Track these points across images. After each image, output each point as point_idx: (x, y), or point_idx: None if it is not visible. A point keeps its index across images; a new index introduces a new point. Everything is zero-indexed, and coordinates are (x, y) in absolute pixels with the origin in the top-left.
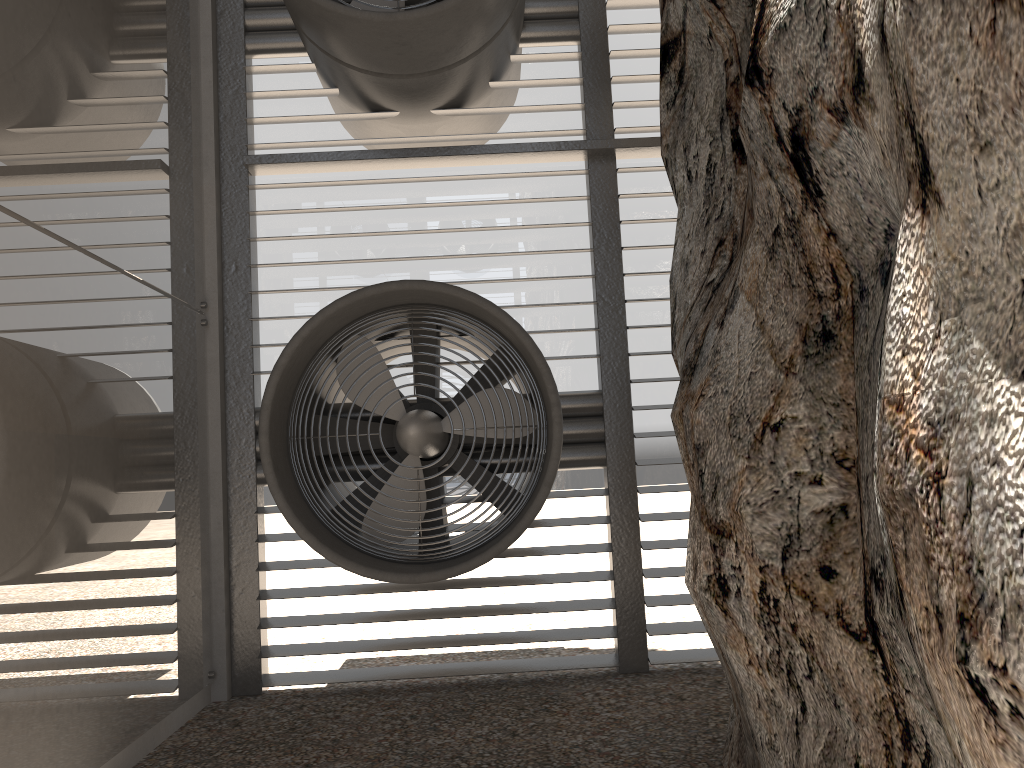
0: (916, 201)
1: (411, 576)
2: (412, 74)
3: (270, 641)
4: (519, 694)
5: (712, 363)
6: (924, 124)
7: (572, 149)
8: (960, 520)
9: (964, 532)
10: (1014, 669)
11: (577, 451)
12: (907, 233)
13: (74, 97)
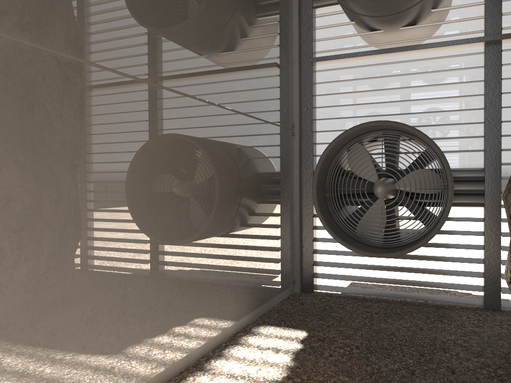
0: None
1: (375, 254)
2: (389, 14)
3: (317, 271)
4: (428, 311)
5: None
6: None
7: (475, 42)
8: None
9: None
10: None
11: (468, 198)
12: None
13: (241, 51)
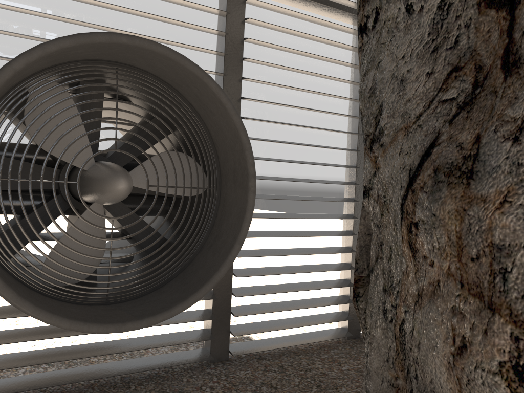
0: None
1: (117, 326)
2: None
3: None
4: None
5: (515, 174)
6: None
7: None
8: None
9: None
10: None
11: None
12: None
13: None
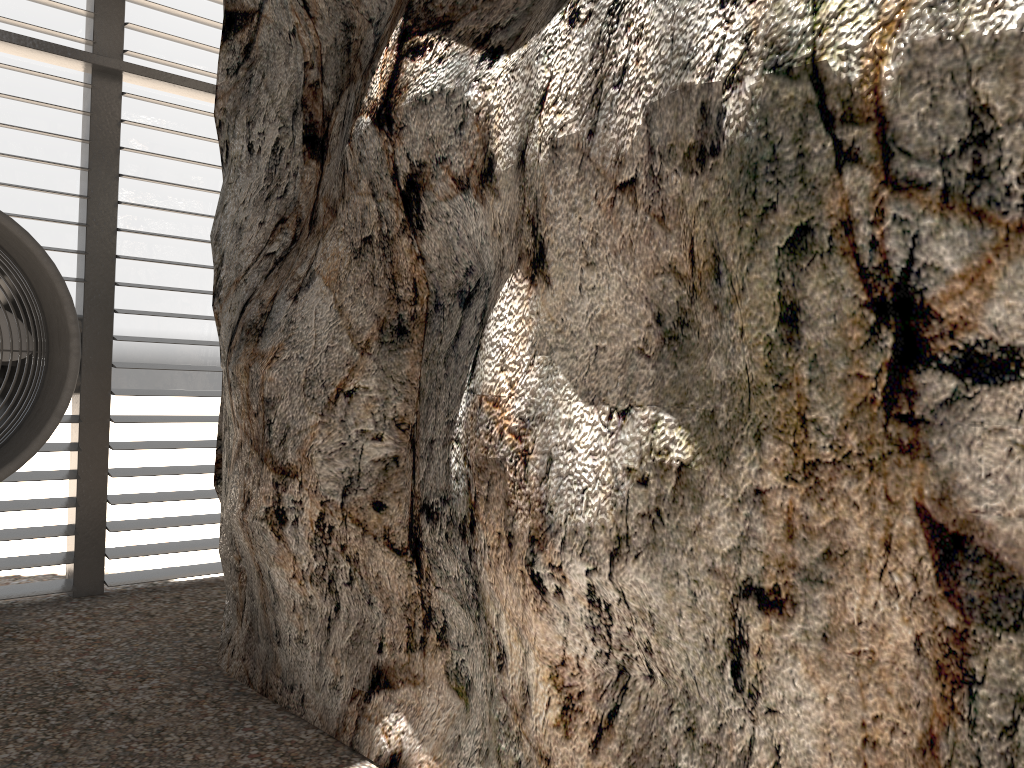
0: (526, 273)
1: None
2: None
3: None
4: None
5: (287, 331)
6: (548, 232)
7: (79, 59)
8: (539, 481)
9: (542, 488)
10: (567, 567)
11: None
12: (514, 291)
13: None
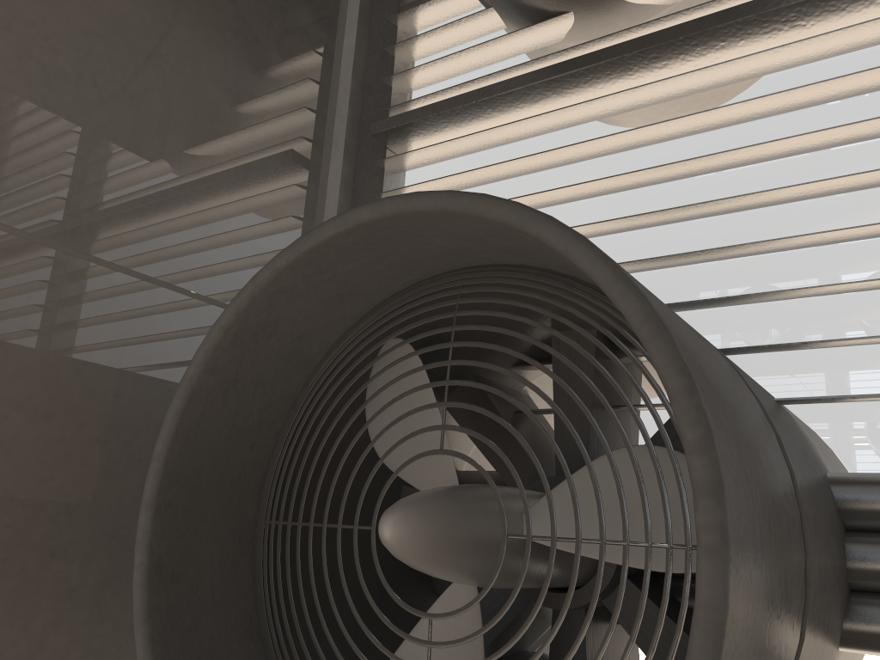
0: None
1: None
2: None
3: None
4: None
5: None
6: None
7: None
8: None
9: None
10: None
11: None
12: None
13: None
